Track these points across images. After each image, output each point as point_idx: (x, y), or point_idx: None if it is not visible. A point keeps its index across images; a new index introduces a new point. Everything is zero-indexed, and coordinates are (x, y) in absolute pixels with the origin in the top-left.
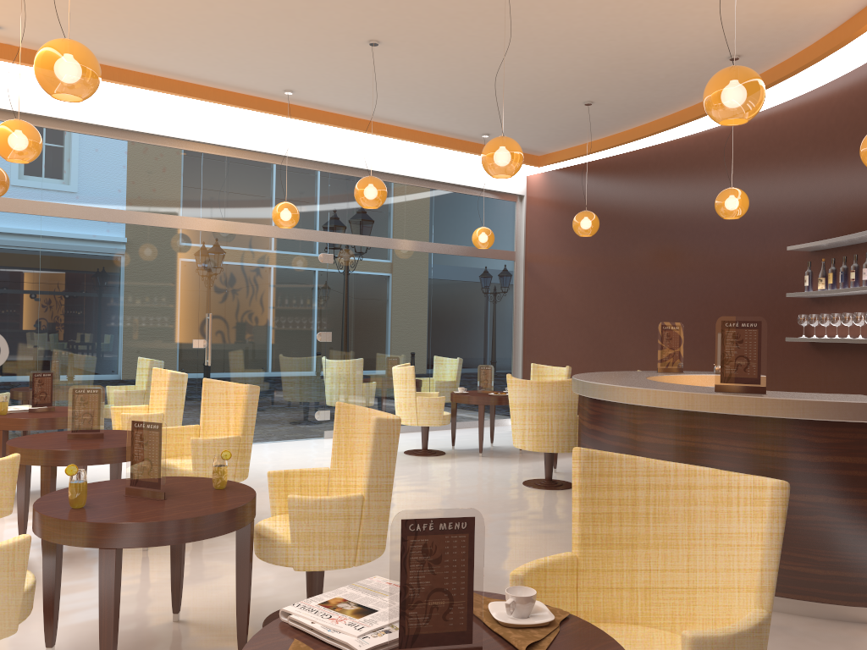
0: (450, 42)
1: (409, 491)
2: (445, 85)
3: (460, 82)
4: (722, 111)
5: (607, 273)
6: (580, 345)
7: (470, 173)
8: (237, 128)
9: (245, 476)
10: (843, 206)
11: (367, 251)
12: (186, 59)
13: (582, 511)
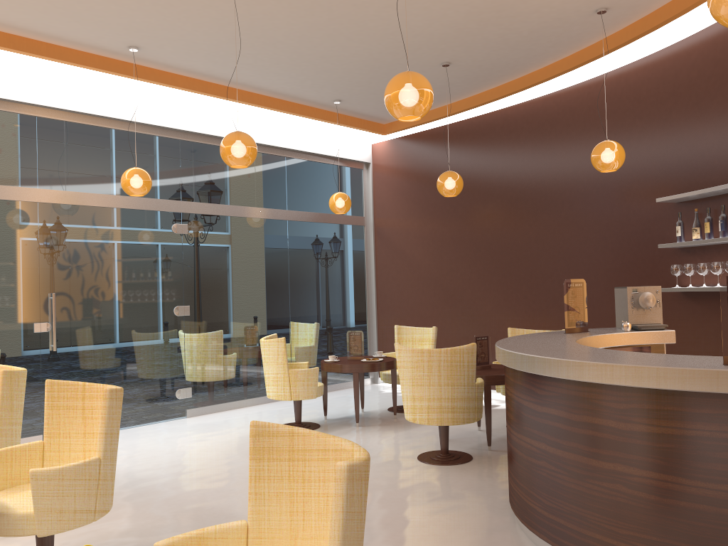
0: None
1: None
2: (306, 41)
3: (321, 38)
4: None
5: (459, 234)
6: (435, 304)
7: (320, 141)
8: (76, 90)
9: (108, 508)
10: (713, 157)
11: (222, 220)
12: (11, 3)
13: None
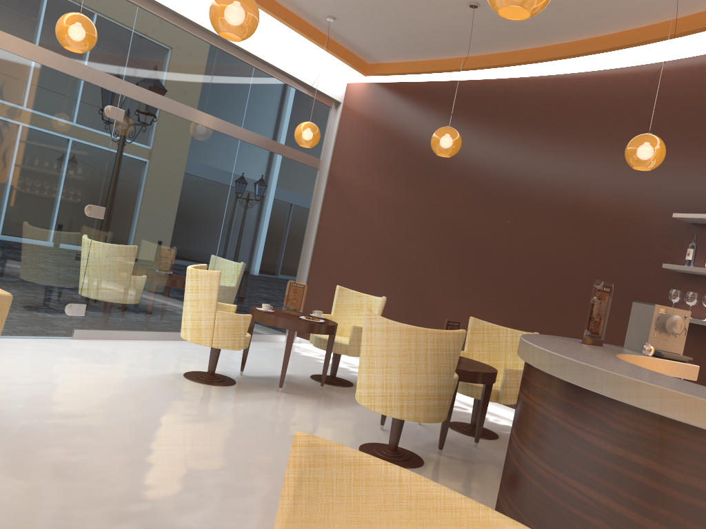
0: None
1: (220, 462)
2: None
3: None
4: None
5: (424, 203)
6: (378, 272)
7: (295, 61)
8: None
9: None
10: None
11: (166, 118)
12: None
13: None
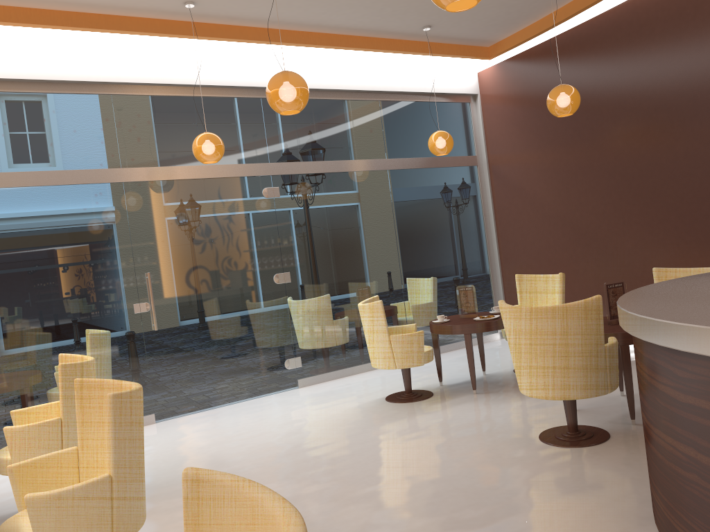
0: None
1: (393, 474)
2: None
3: None
4: None
5: (586, 161)
6: (564, 246)
7: (416, 77)
8: (146, 61)
9: (134, 530)
10: None
11: (315, 178)
12: None
13: None
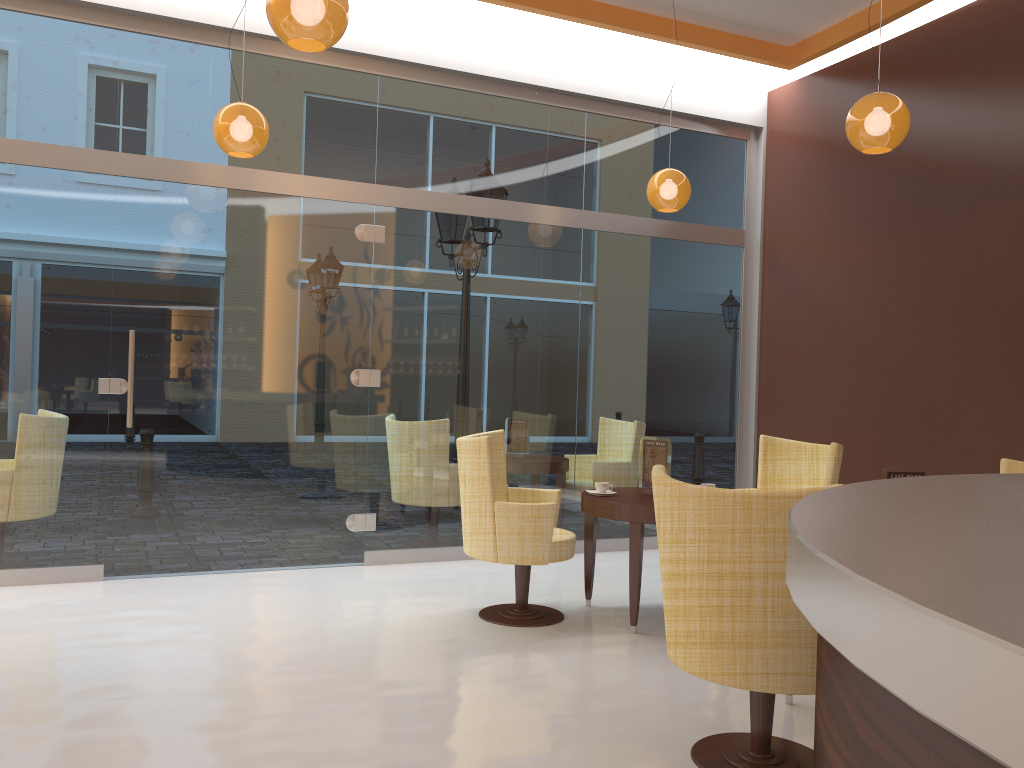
0: None
1: (373, 767)
2: None
3: None
4: None
5: (925, 257)
6: (866, 402)
7: (656, 83)
8: None
9: None
10: None
11: (452, 223)
12: None
13: None
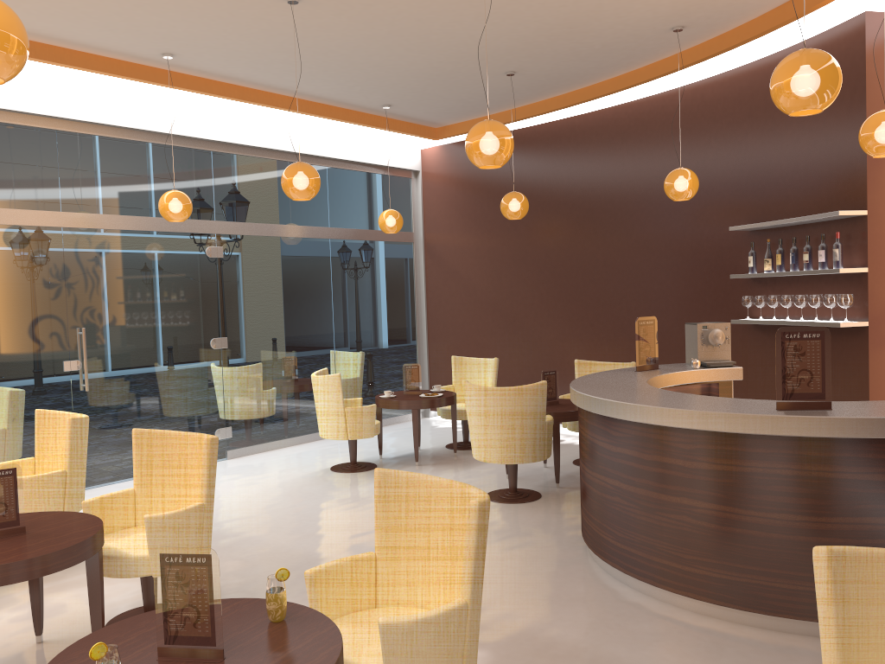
0: (383, 3)
1: (372, 525)
2: (361, 51)
3: (378, 48)
4: (800, 101)
5: (520, 254)
6: (493, 331)
7: (364, 147)
8: (98, 99)
9: None
10: (786, 186)
11: (259, 241)
12: (41, 13)
13: (838, 628)
